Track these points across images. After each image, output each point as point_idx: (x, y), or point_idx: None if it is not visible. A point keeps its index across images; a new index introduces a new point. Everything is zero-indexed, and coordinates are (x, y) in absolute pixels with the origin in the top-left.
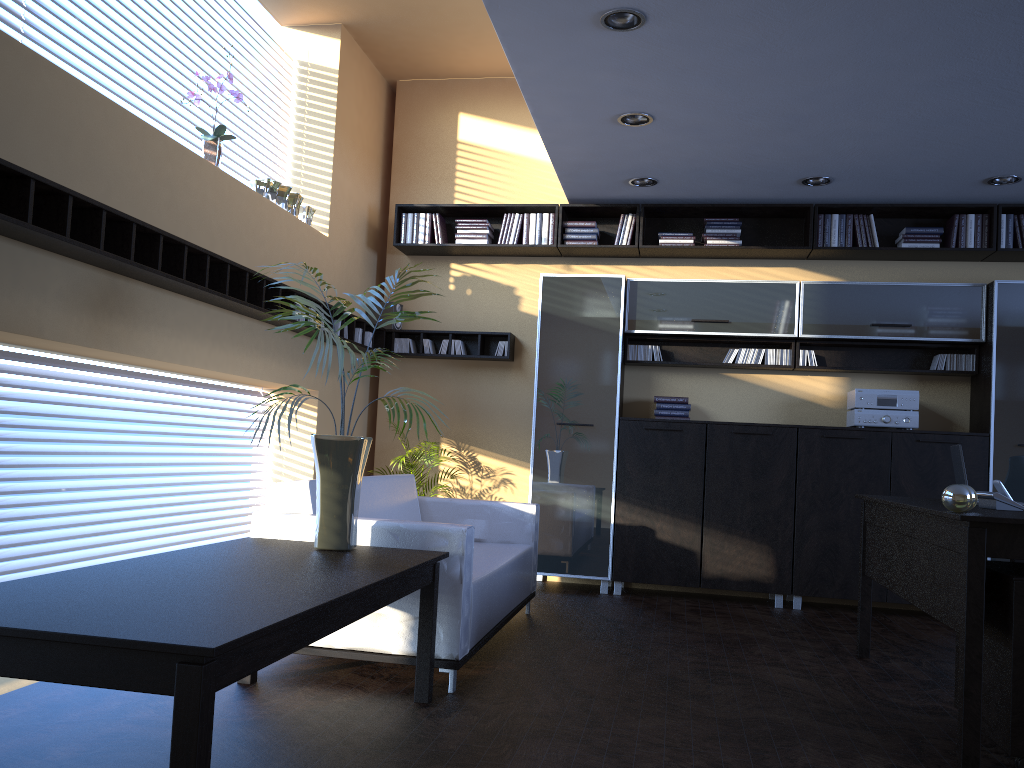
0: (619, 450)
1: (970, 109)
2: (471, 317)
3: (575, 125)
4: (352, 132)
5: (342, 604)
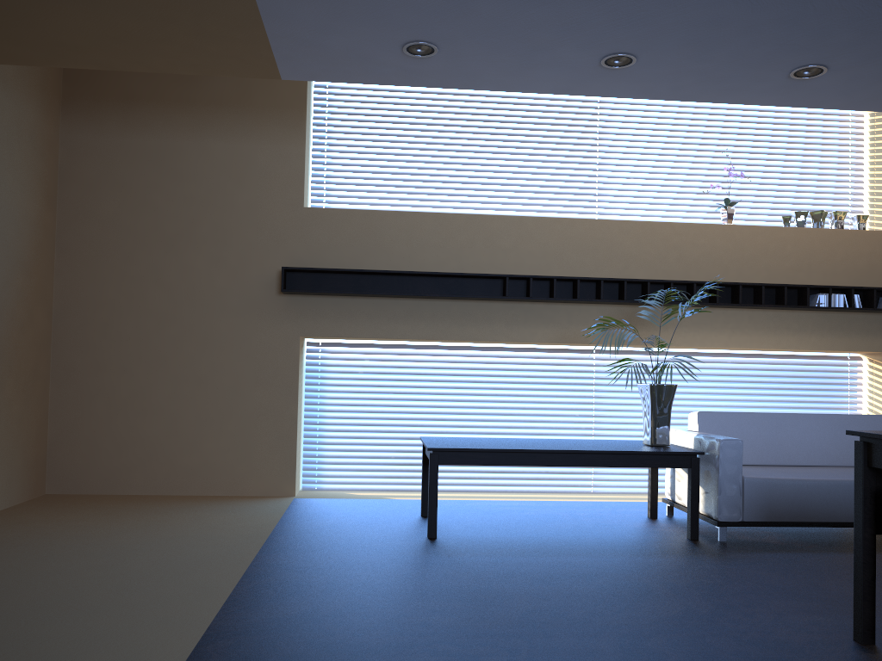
0: None
1: None
2: None
3: None
4: None
5: (547, 455)
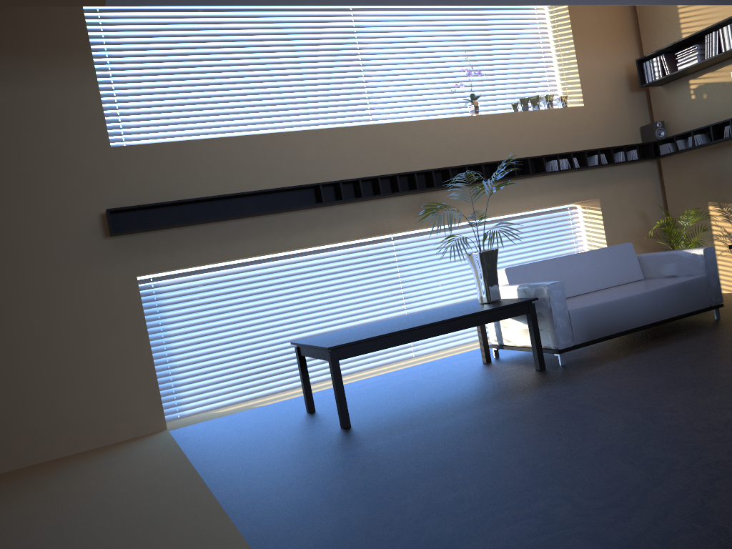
0: None
1: None
2: (710, 113)
3: None
4: (592, 30)
5: (424, 329)
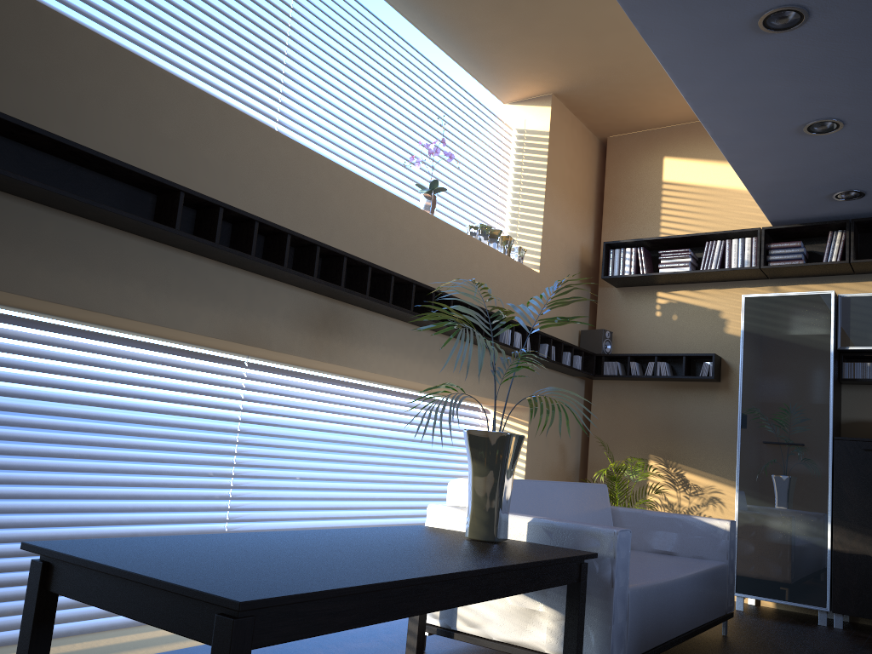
0: (834, 471)
1: None
2: (677, 341)
3: (759, 142)
4: (563, 183)
5: (441, 586)
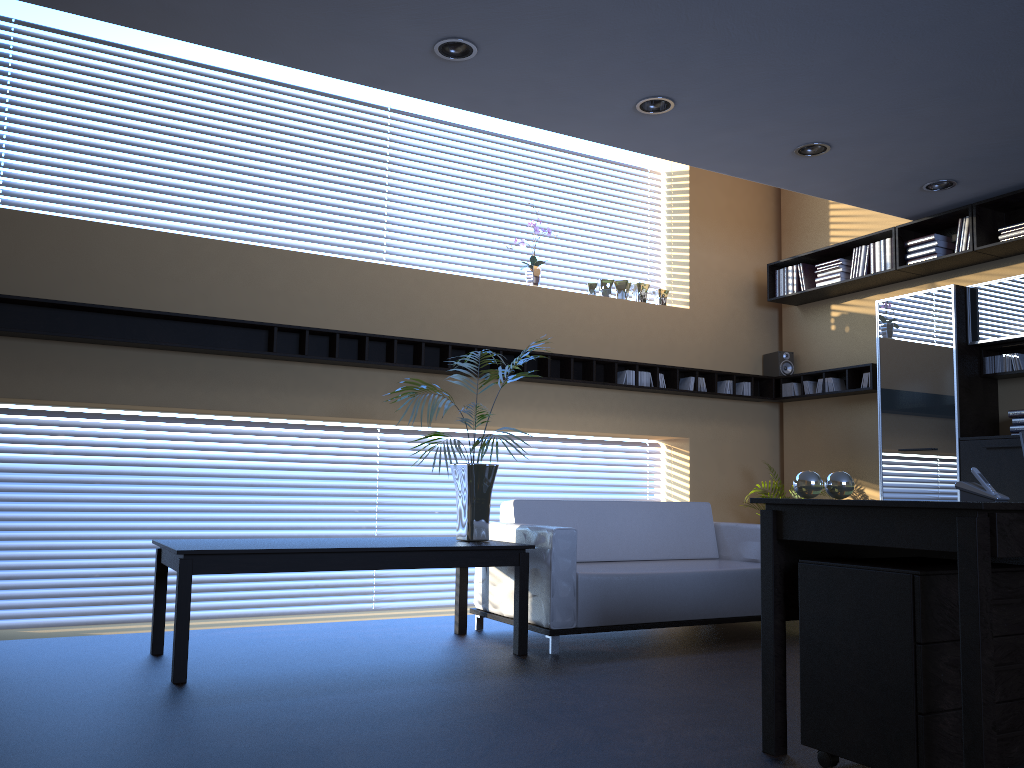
0: (961, 474)
1: None
2: (850, 353)
3: (778, 170)
4: (718, 214)
5: (346, 556)
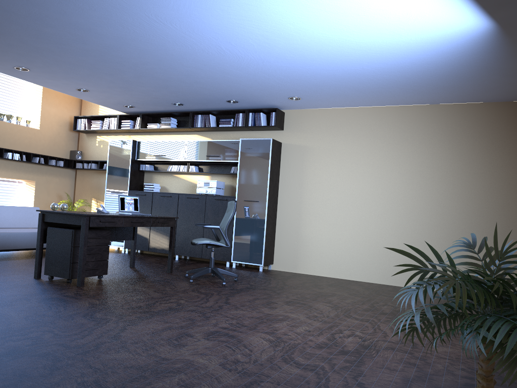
0: None
1: (163, 83)
2: (102, 155)
3: (72, 92)
4: (55, 92)
5: None
